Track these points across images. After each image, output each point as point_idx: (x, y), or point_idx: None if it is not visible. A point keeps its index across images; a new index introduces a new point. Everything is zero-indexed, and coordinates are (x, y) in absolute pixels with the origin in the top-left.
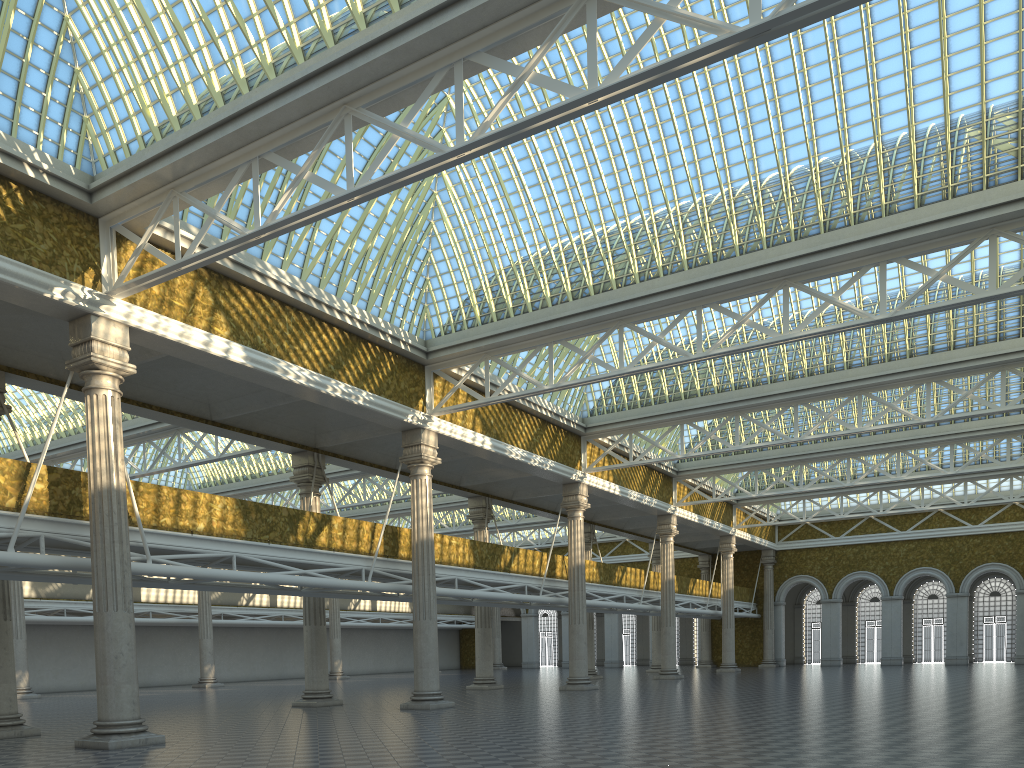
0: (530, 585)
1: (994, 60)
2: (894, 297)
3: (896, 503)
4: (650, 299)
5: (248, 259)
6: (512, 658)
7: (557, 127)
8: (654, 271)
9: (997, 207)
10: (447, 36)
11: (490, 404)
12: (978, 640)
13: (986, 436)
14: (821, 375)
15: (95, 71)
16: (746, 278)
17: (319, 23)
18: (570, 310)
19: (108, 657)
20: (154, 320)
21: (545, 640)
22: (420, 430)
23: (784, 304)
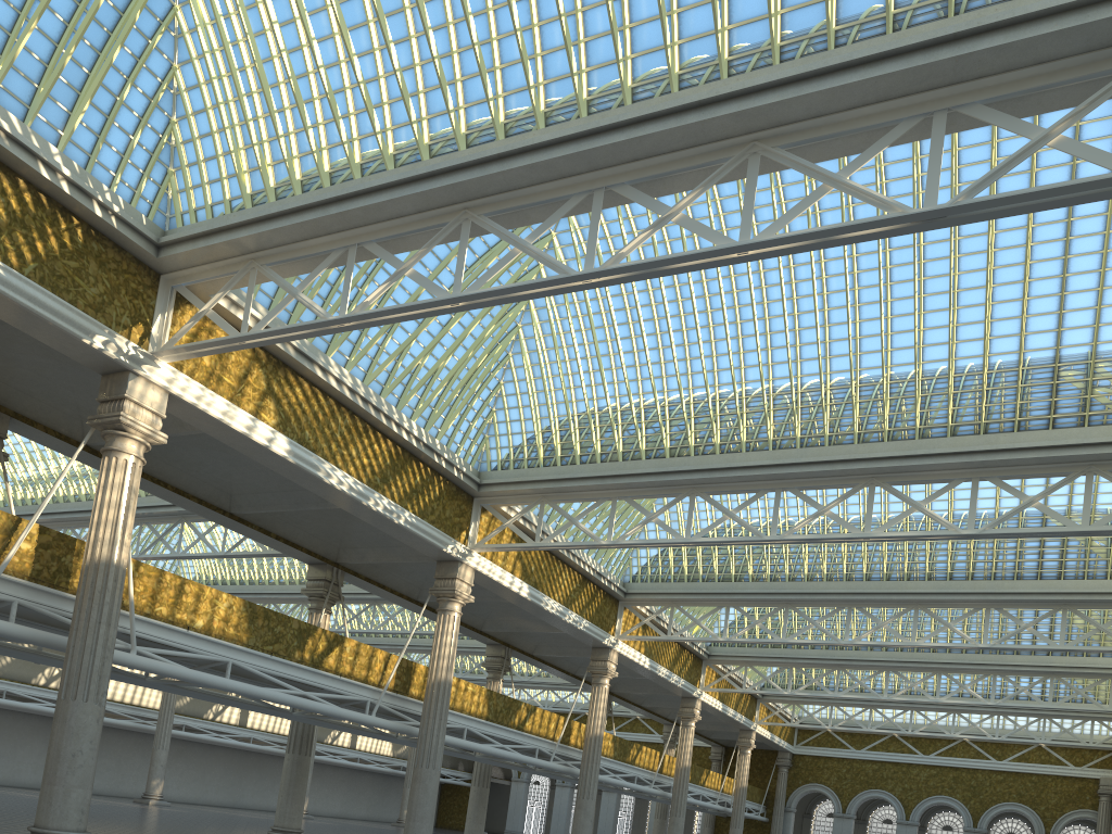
0: (542, 748)
1: (1109, 306)
2: (963, 517)
3: (926, 725)
4: (729, 472)
5: (312, 351)
6: (493, 824)
7: (662, 285)
8: (736, 445)
9: (1098, 445)
10: (594, 161)
11: (539, 549)
12: None
13: (1030, 672)
14: (880, 582)
15: (193, 126)
16: (833, 469)
17: (455, 124)
18: (641, 468)
19: (64, 753)
20: (198, 392)
21: (532, 810)
22: (458, 563)
23: (868, 502)
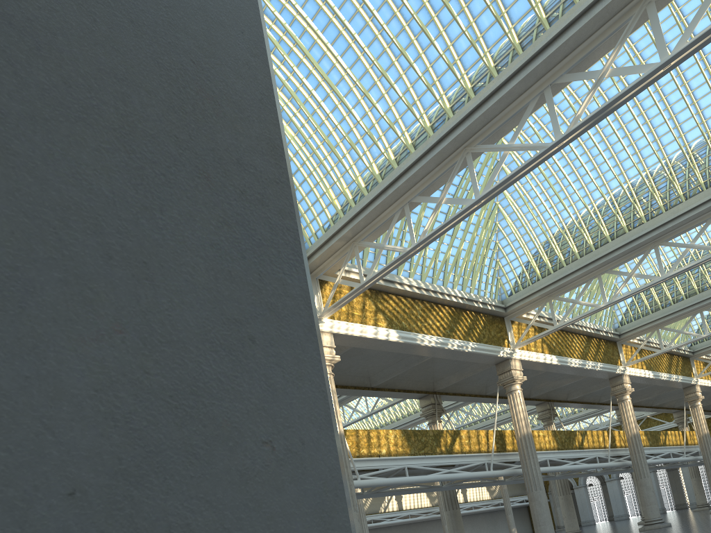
0: (599, 456)
1: None
2: None
3: None
4: (678, 219)
5: (390, 277)
6: None
7: None
8: (676, 199)
9: None
10: (538, 74)
11: (558, 329)
12: None
13: None
14: None
15: (301, 191)
16: None
17: (443, 105)
18: (611, 247)
19: None
20: (345, 326)
21: (594, 503)
22: (509, 360)
23: None
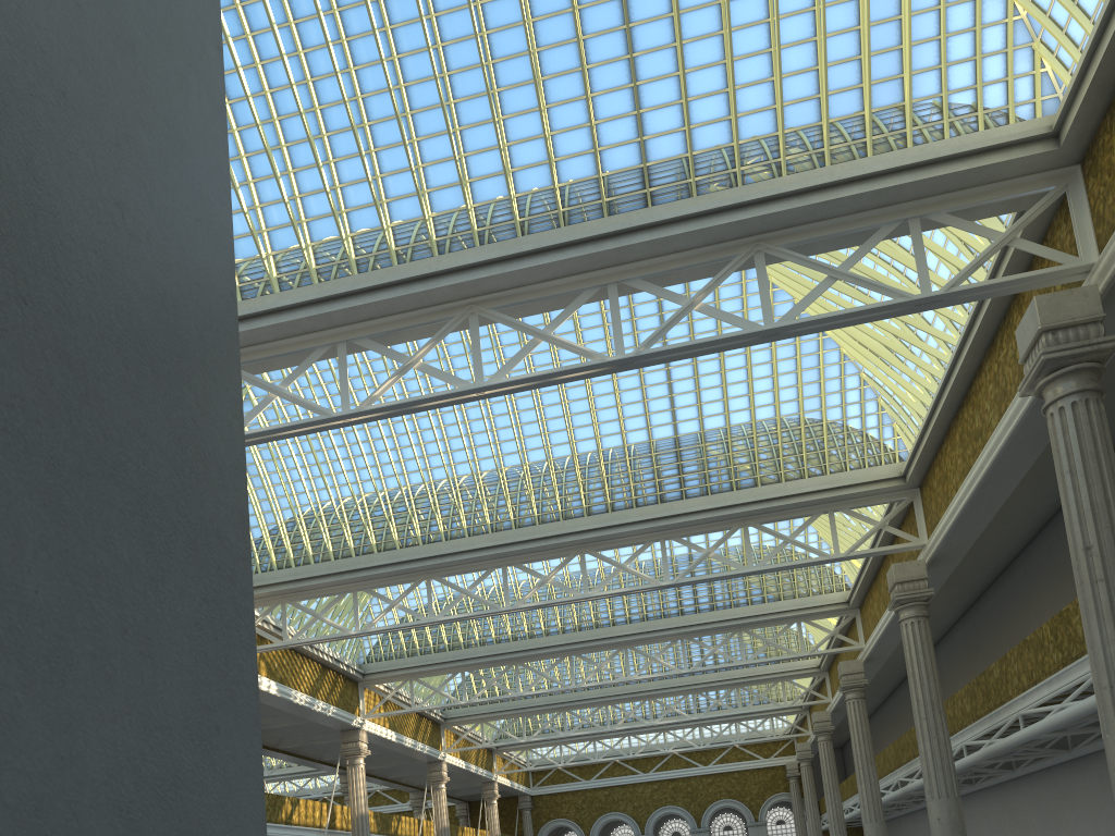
0: None
1: (733, 397)
2: (647, 567)
3: (643, 746)
4: (459, 556)
5: None
6: None
7: None
8: (459, 531)
9: (747, 504)
10: (334, 320)
11: (288, 647)
12: None
13: (720, 686)
14: (591, 630)
15: None
16: (548, 543)
17: None
18: (376, 561)
19: None
20: None
21: None
22: None
23: (582, 567)
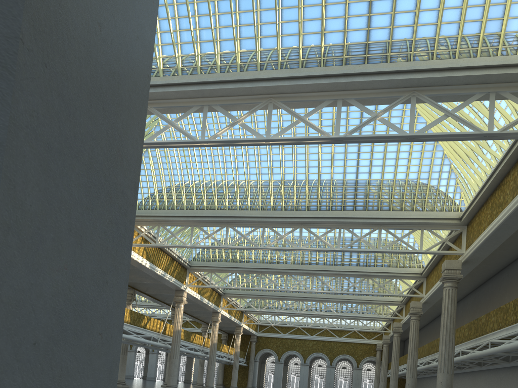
0: (154, 336)
1: (387, 166)
2: (331, 240)
3: (312, 323)
4: (243, 218)
5: None
6: None
7: None
8: (246, 207)
9: (383, 218)
10: (204, 94)
11: (157, 247)
12: (336, 387)
13: (353, 302)
14: (299, 264)
15: None
16: (286, 220)
17: None
18: (205, 214)
19: None
20: None
21: (137, 364)
22: None
23: (300, 234)
